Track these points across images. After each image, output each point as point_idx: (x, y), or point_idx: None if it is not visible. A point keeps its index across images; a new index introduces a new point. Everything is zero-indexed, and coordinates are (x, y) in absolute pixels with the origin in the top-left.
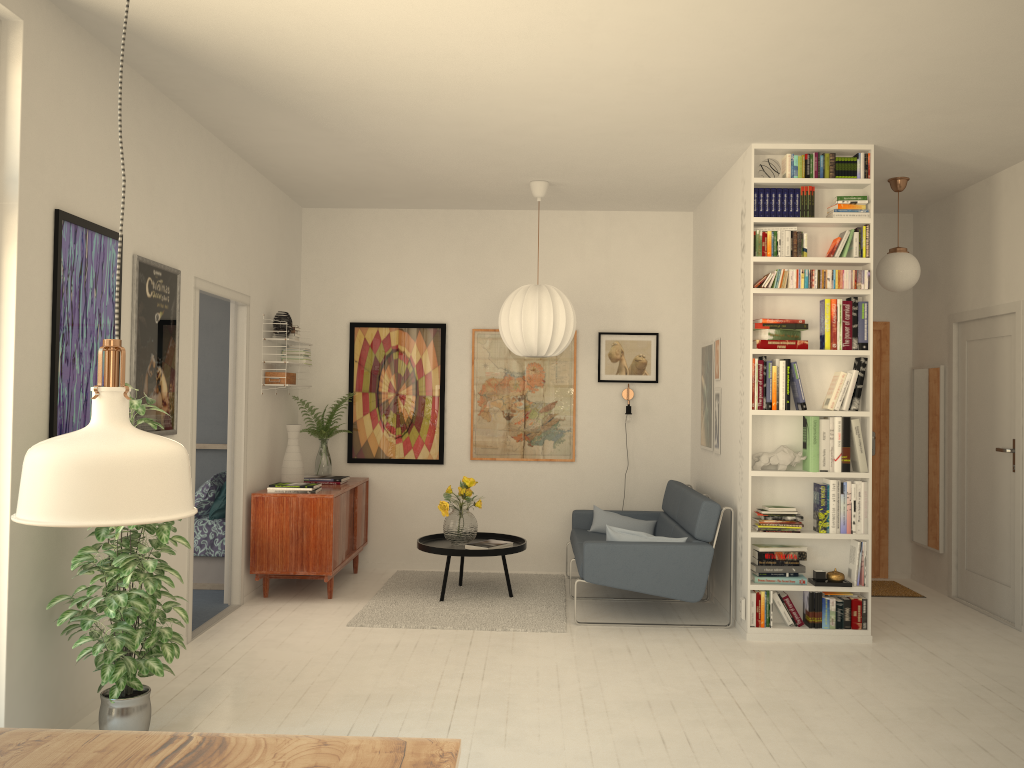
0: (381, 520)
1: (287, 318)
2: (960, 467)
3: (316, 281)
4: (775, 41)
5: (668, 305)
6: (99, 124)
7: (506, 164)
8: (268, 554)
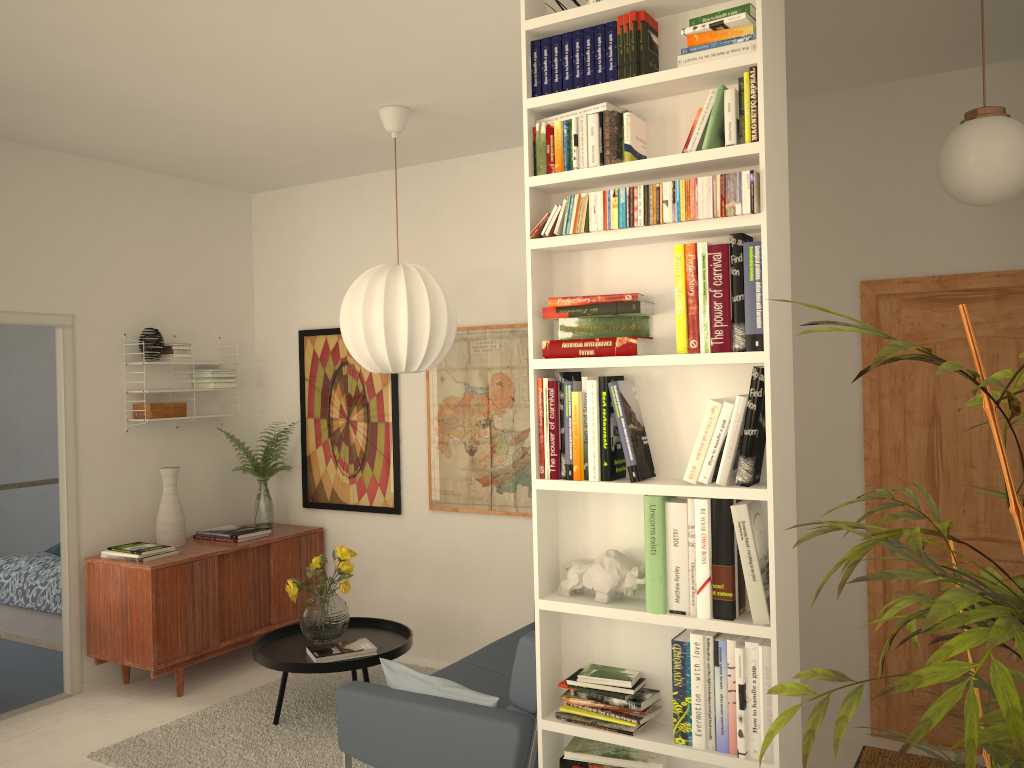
0: (340, 582)
1: (150, 336)
2: None
3: (267, 282)
4: None
5: None
6: None
7: (286, 90)
8: (100, 635)
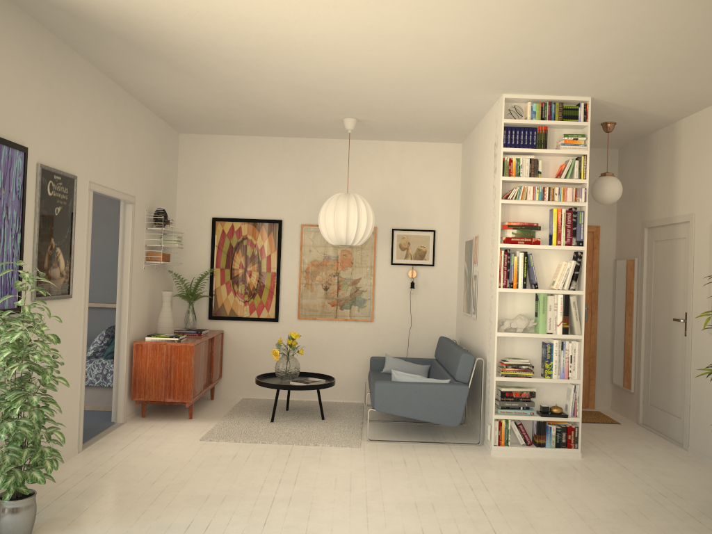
0: (232, 361)
1: (164, 213)
2: (647, 331)
3: (188, 187)
4: (519, 15)
5: (442, 210)
6: (9, 63)
7: (325, 104)
8: (145, 386)
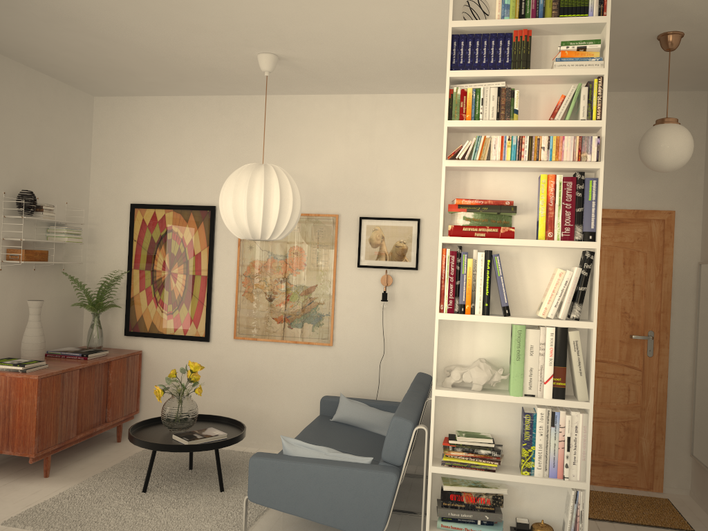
0: (153, 391)
1: (28, 196)
2: None
3: (104, 165)
4: None
5: (431, 190)
6: None
7: (207, 29)
8: None
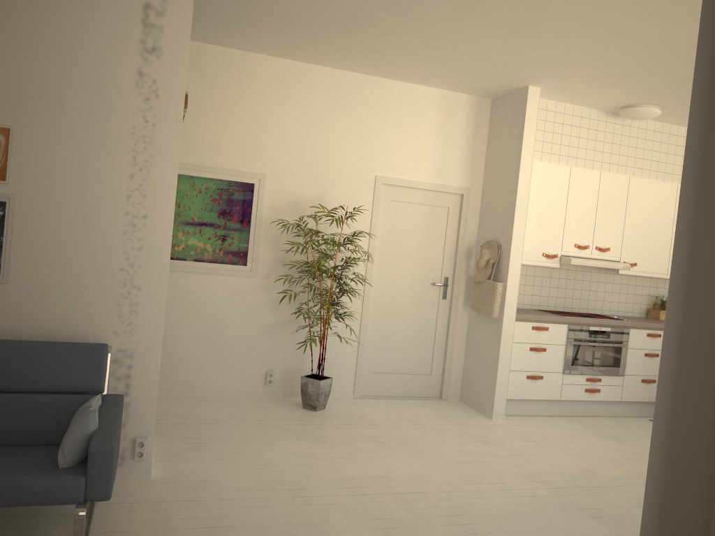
0: None
1: None
2: None
3: None
4: None
5: None
6: None
7: None
8: None
